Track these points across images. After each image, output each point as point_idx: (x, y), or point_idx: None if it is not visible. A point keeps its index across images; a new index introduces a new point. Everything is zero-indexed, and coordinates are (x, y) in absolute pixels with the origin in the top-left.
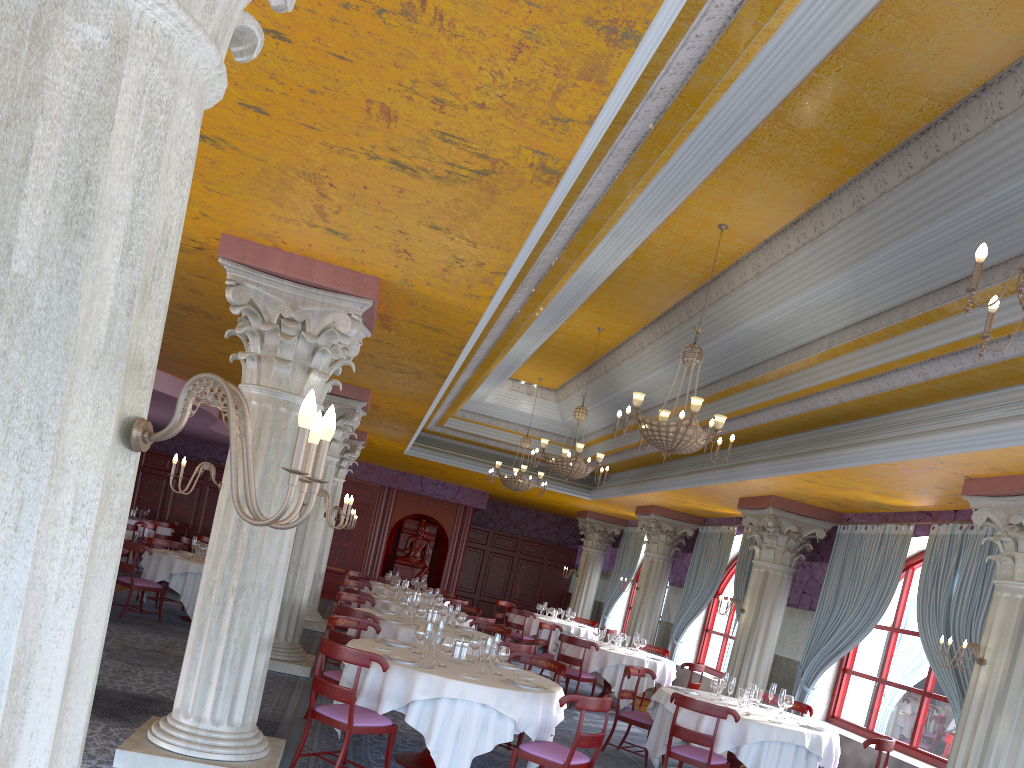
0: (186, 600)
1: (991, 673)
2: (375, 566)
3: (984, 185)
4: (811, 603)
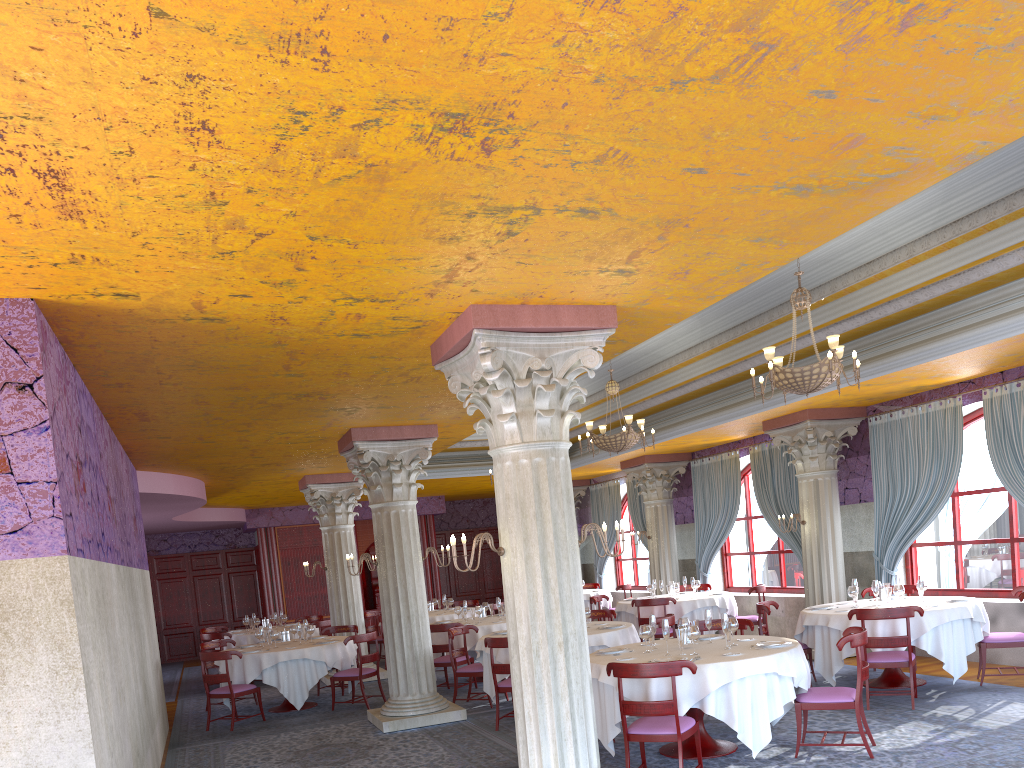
0: (285, 690)
1: None
2: None
3: None
4: (860, 496)
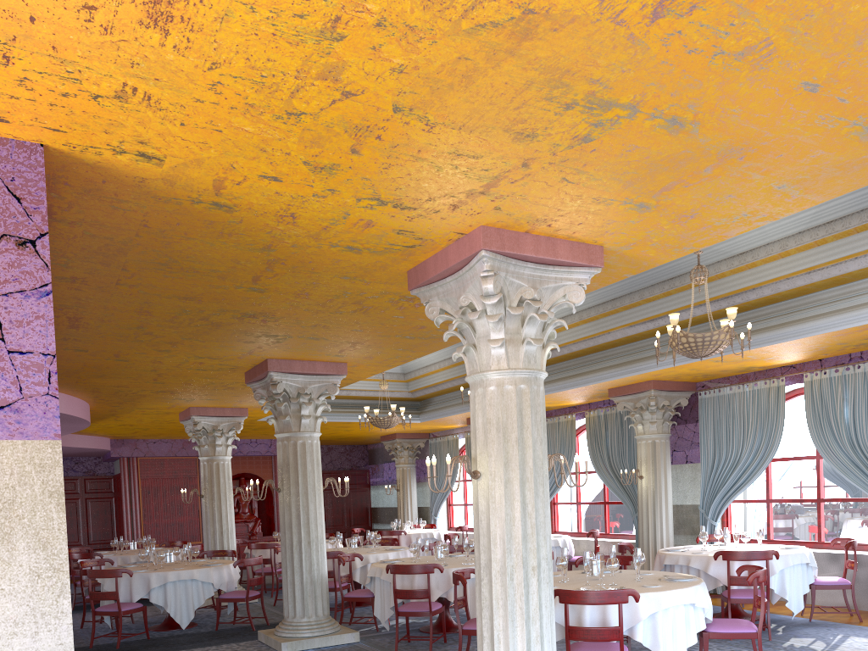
0: (171, 610)
1: None
2: None
3: None
4: (687, 457)
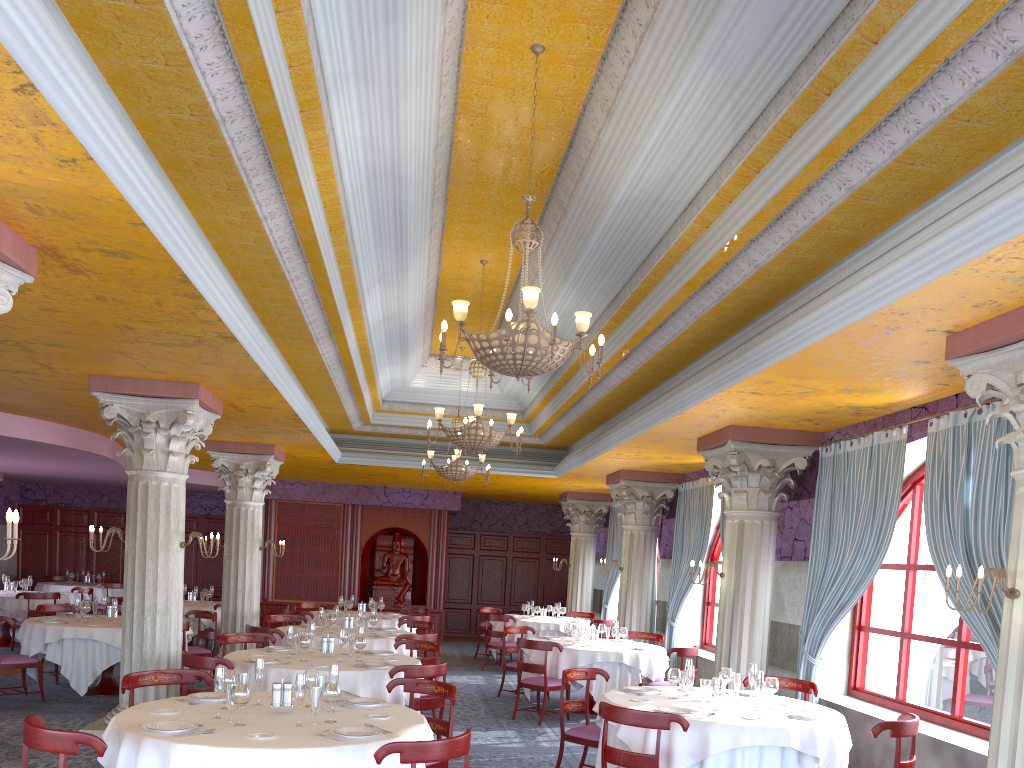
0: (68, 671)
1: None
2: (352, 592)
3: None
4: (805, 551)
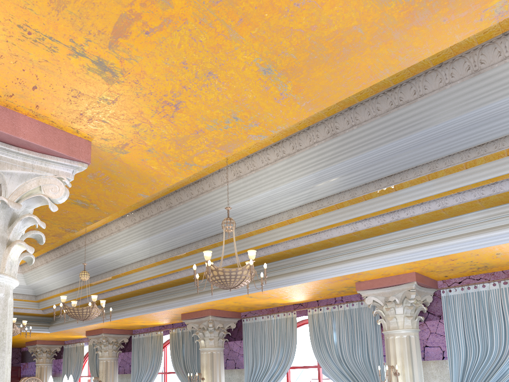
0: None
1: (405, 378)
2: None
3: (435, 119)
4: (235, 364)
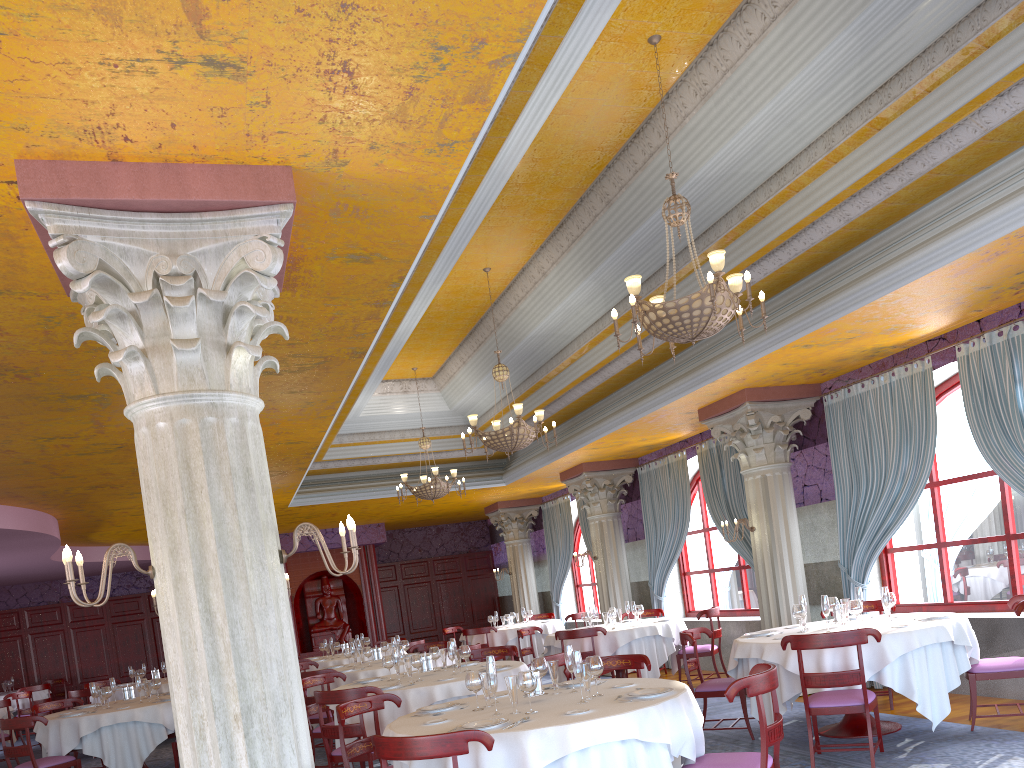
0: (112, 762)
1: None
2: None
3: None
4: (821, 493)
